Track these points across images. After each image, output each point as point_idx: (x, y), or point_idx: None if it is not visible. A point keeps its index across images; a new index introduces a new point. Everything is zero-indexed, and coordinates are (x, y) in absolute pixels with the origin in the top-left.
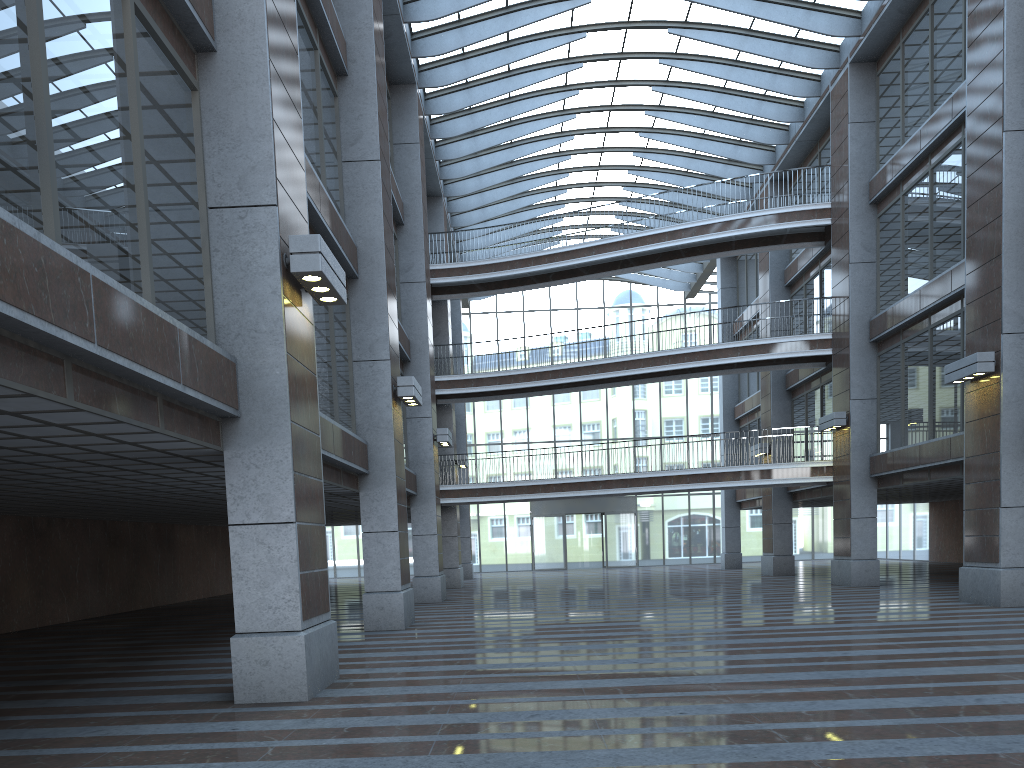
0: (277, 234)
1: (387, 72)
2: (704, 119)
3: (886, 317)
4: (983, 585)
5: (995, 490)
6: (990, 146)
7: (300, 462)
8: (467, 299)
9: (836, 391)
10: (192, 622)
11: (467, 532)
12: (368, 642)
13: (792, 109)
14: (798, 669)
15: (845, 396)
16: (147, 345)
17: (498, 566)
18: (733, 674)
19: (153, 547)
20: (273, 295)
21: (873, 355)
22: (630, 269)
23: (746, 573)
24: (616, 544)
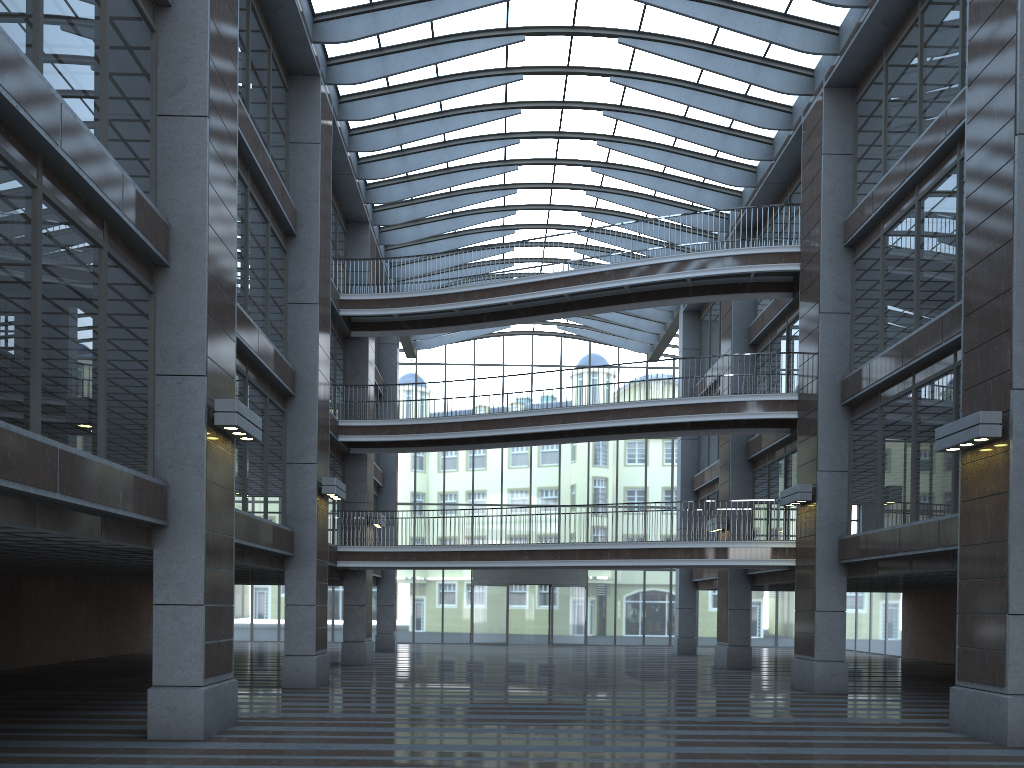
0: None
1: (283, 58)
2: (663, 154)
3: (861, 375)
4: (983, 714)
5: (1001, 591)
6: (998, 155)
7: None
8: (413, 347)
9: (801, 460)
10: None
11: (391, 599)
12: (115, 766)
13: (760, 146)
14: None
15: (812, 466)
16: None
17: (433, 637)
18: None
19: None
20: None
21: (845, 420)
22: (573, 313)
23: (698, 663)
24: (563, 619)
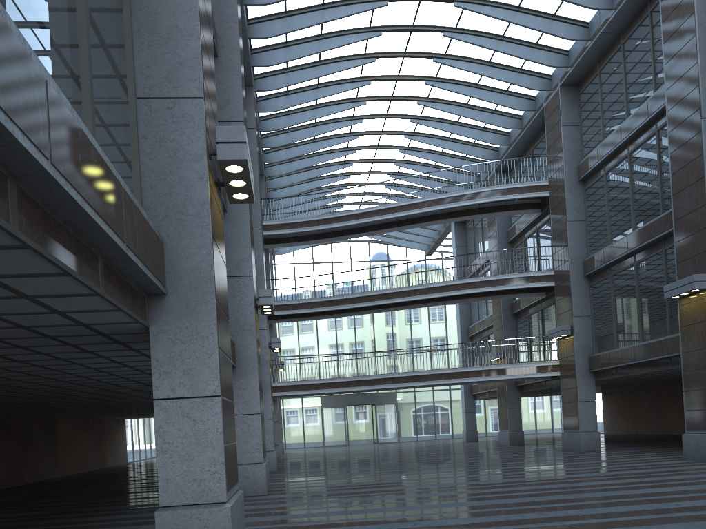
0: (204, 124)
1: None
2: (451, 126)
3: (598, 257)
4: None
5: None
6: (690, 129)
7: (221, 340)
8: (273, 254)
9: (560, 311)
10: (76, 493)
11: (279, 419)
12: (245, 507)
13: (514, 120)
14: (665, 521)
15: (568, 314)
16: (98, 189)
17: (298, 444)
18: (614, 528)
19: (38, 434)
20: (200, 180)
21: (587, 285)
22: (404, 227)
23: (486, 444)
24: (383, 426)
